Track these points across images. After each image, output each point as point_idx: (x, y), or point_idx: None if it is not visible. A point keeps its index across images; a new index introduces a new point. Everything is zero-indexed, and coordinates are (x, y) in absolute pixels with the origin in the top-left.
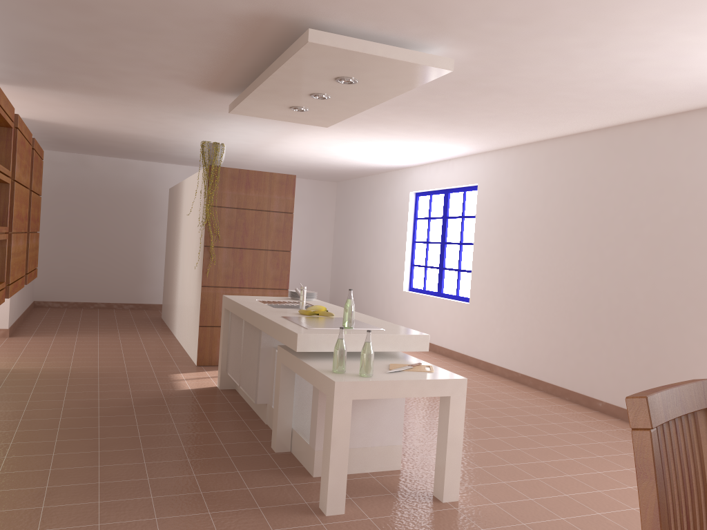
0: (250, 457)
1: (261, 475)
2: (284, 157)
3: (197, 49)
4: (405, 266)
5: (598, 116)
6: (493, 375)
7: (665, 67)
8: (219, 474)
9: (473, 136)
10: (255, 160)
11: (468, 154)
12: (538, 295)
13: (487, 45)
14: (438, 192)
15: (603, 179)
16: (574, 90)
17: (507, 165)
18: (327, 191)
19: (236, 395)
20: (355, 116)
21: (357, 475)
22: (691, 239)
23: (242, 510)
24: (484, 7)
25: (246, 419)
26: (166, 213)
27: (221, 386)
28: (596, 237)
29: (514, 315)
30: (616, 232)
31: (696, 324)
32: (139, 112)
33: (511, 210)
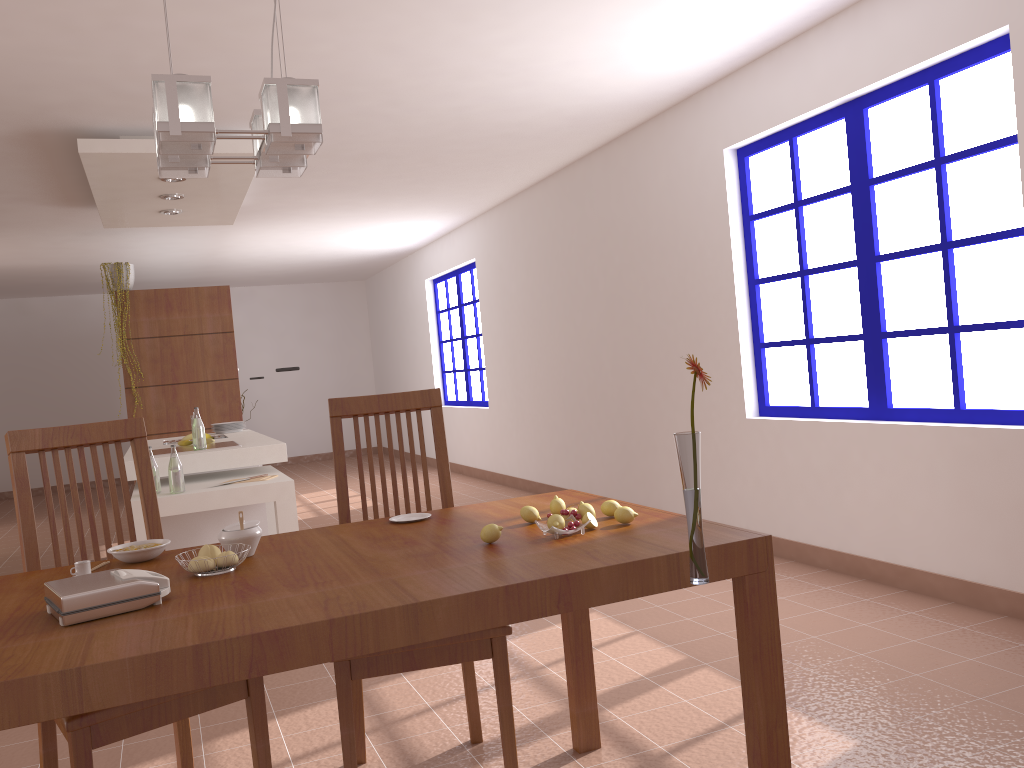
0: None
1: None
2: (257, 262)
3: (6, 170)
4: (435, 375)
5: (525, 162)
6: (515, 490)
7: (502, 109)
8: None
9: (430, 204)
10: (230, 271)
11: (461, 224)
12: (538, 383)
13: None
14: (451, 275)
15: (563, 233)
16: (452, 143)
17: (493, 231)
18: (354, 294)
19: None
20: (267, 205)
21: None
22: (631, 290)
23: None
24: (232, 92)
25: None
26: None
27: None
28: (569, 303)
29: (524, 412)
30: (581, 293)
31: (648, 386)
32: (26, 241)
33: (504, 284)
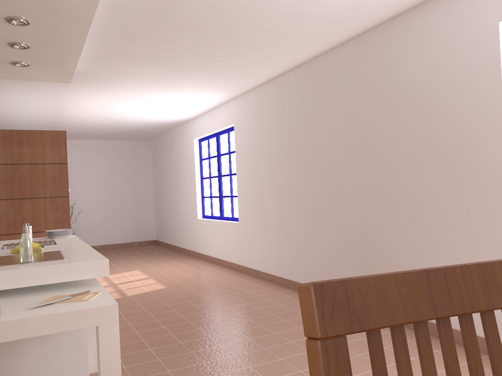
0: None
1: None
2: (86, 122)
3: None
4: (197, 199)
5: (295, 47)
6: (258, 279)
7: None
8: None
9: (212, 82)
10: (68, 127)
11: (225, 101)
12: (282, 208)
13: None
14: (212, 136)
15: (313, 103)
16: (253, 17)
17: (250, 105)
18: (144, 148)
19: None
20: (97, 71)
21: None
22: (379, 142)
23: None
24: None
25: None
26: None
27: None
28: (314, 153)
29: (268, 227)
30: (327, 146)
31: (392, 216)
32: None
33: (257, 141)
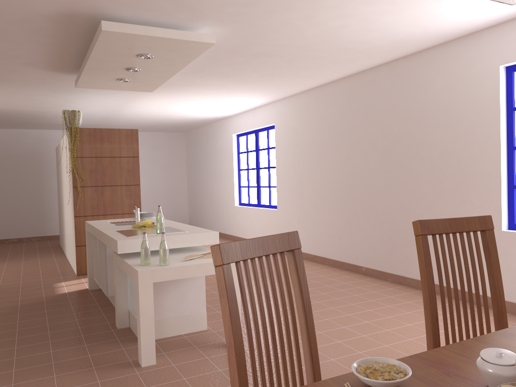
0: (97, 334)
1: (102, 345)
2: (137, 117)
3: (32, 42)
4: (235, 188)
5: (339, 68)
6: None
7: (364, 29)
8: (71, 348)
9: (262, 89)
10: (118, 121)
11: (266, 103)
12: (319, 198)
13: (236, 23)
14: (251, 133)
15: (350, 112)
16: (313, 50)
17: (291, 109)
18: (179, 139)
19: (100, 293)
20: (172, 82)
21: (174, 337)
22: (406, 148)
23: (80, 371)
24: None
25: (103, 308)
26: None
27: (90, 287)
28: (350, 153)
29: (306, 214)
30: (361, 148)
31: (415, 205)
32: (14, 93)
33: (297, 140)
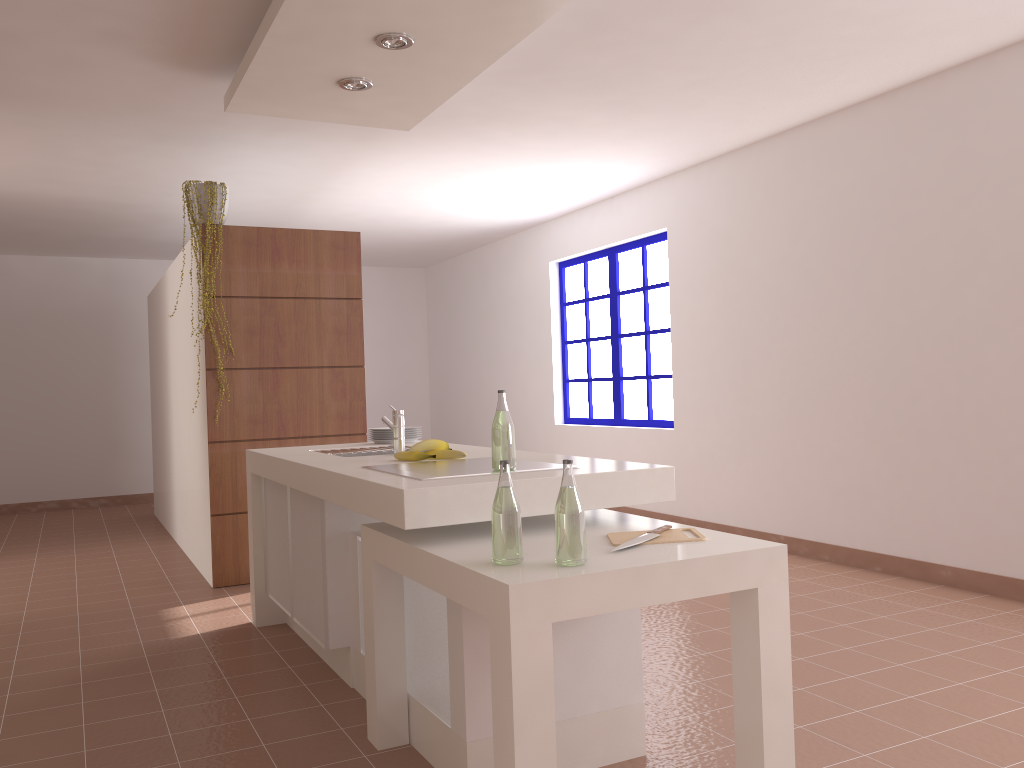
0: None
1: None
2: (336, 223)
3: None
4: (554, 384)
5: (890, 59)
6: None
7: None
8: None
9: (659, 136)
10: None
11: (645, 182)
12: (801, 396)
13: None
14: (598, 255)
15: (900, 179)
16: None
17: (716, 188)
18: (411, 283)
19: (289, 635)
20: (457, 108)
21: None
22: None
23: None
24: None
25: (310, 682)
26: (148, 341)
27: (260, 620)
28: (900, 280)
29: (760, 436)
30: (937, 265)
31: None
32: (66, 143)
33: (733, 260)
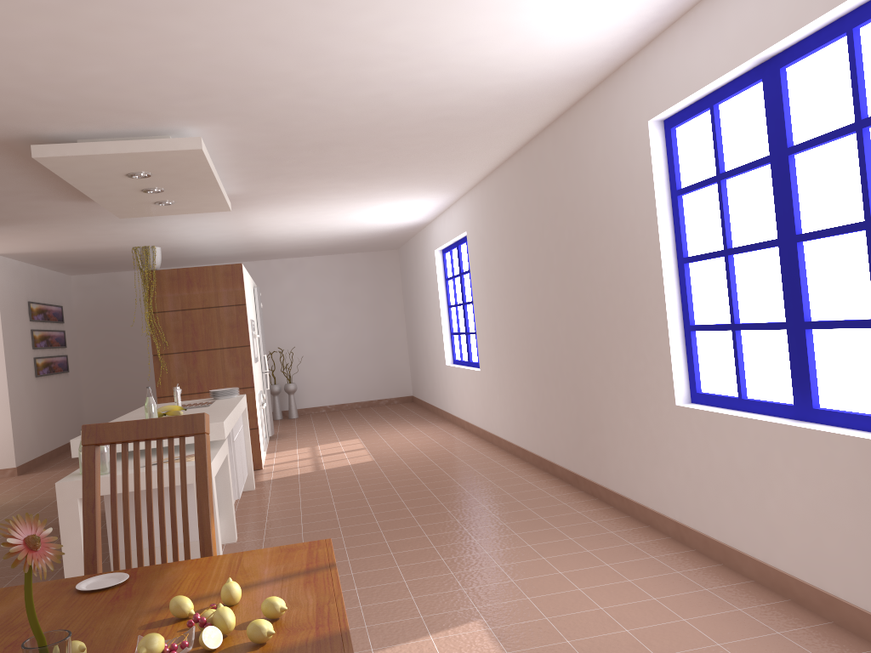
0: None
1: None
2: (290, 238)
3: (7, 174)
4: (444, 336)
5: (481, 142)
6: (498, 450)
7: (424, 93)
8: None
9: (413, 184)
10: (271, 246)
11: (454, 200)
12: (512, 351)
13: (221, 116)
14: (453, 246)
15: (526, 209)
16: (395, 128)
17: (477, 206)
18: (388, 261)
19: None
20: (261, 192)
21: None
22: (578, 265)
23: None
24: (146, 94)
25: None
26: None
27: None
28: (532, 276)
29: (504, 377)
30: (540, 267)
31: (594, 362)
32: (78, 229)
33: (486, 256)
